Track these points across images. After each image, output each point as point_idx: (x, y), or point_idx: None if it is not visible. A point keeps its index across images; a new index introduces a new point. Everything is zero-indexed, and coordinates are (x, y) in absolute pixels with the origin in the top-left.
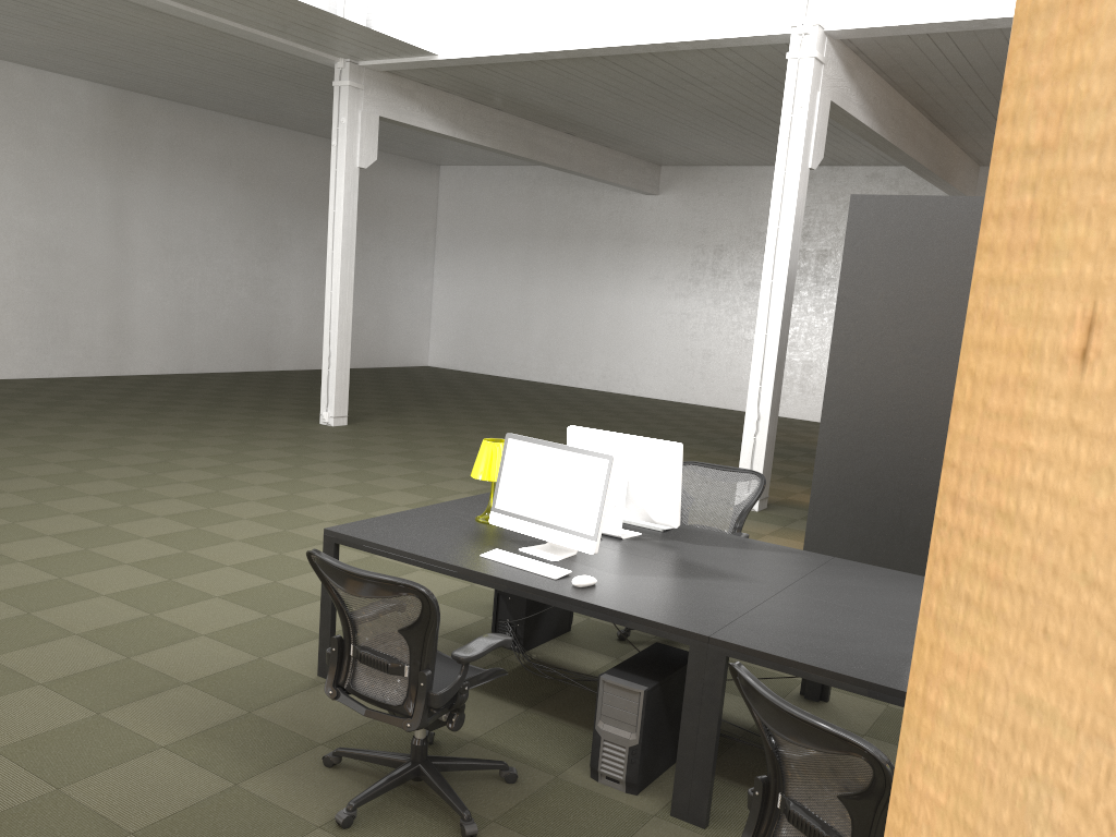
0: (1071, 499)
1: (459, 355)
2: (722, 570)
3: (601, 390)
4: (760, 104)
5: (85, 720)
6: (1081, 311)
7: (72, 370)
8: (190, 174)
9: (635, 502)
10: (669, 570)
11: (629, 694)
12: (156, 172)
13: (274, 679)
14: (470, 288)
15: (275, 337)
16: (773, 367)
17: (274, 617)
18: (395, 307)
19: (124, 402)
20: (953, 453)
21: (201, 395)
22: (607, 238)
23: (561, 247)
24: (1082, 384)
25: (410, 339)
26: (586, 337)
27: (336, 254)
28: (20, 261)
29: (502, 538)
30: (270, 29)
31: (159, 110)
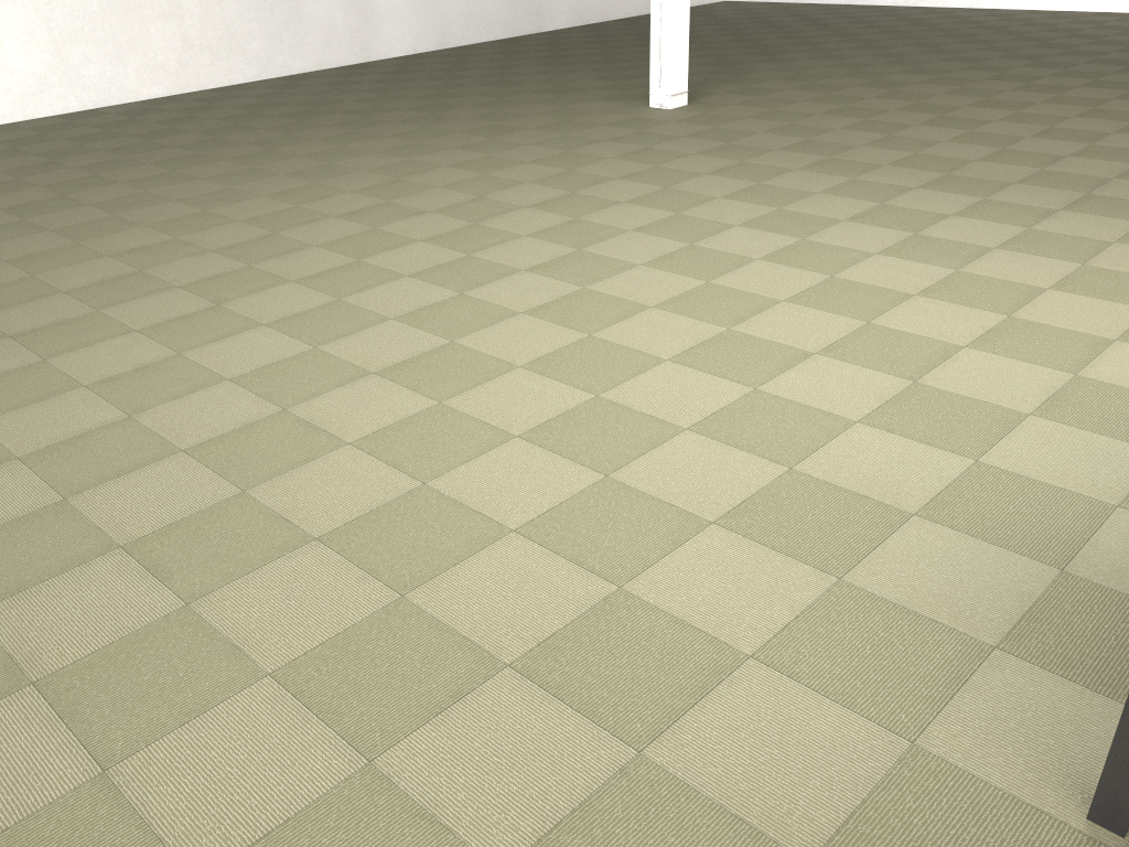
0: None
1: None
2: None
3: (982, 8)
4: None
5: None
6: None
7: (313, 61)
8: None
9: None
10: None
11: None
12: None
13: (995, 838)
14: None
15: None
16: None
17: (853, 584)
18: None
19: (388, 102)
20: None
21: (475, 79)
22: None
23: None
24: None
25: None
26: None
27: None
28: None
29: None
30: None
31: None
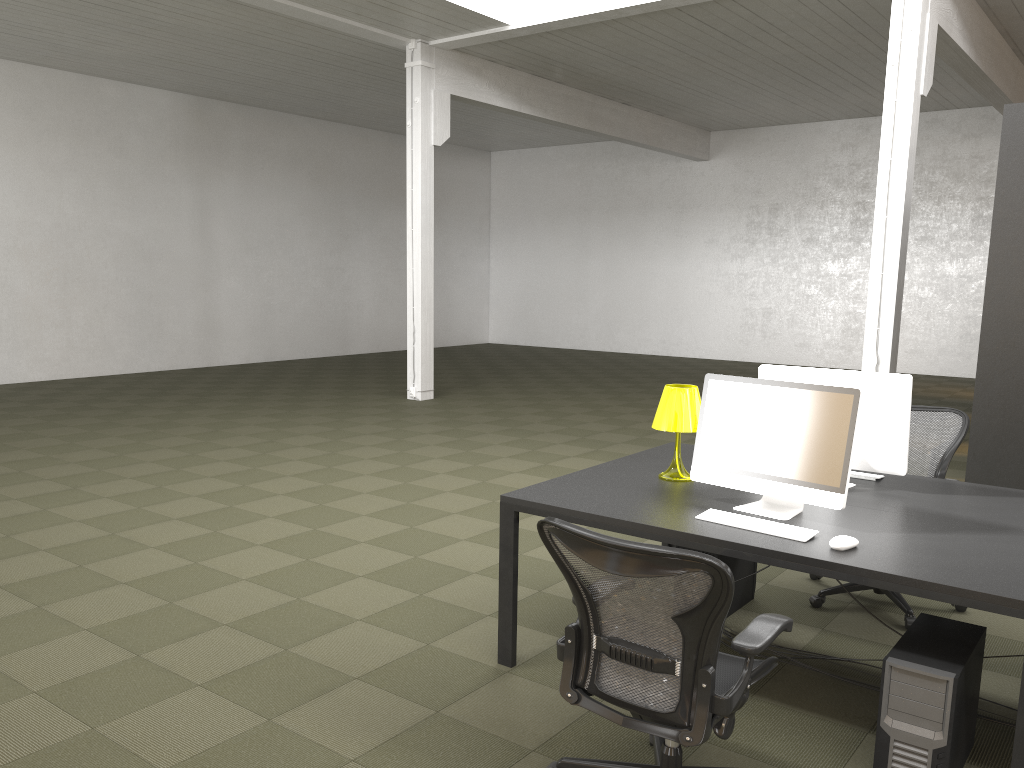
0: None
1: (518, 331)
2: (987, 522)
3: (660, 355)
4: (832, 48)
5: (257, 729)
6: None
7: (167, 363)
8: (264, 173)
9: None
10: (927, 525)
11: (930, 683)
12: (234, 173)
13: (451, 669)
14: (525, 265)
15: (348, 323)
16: (892, 308)
17: (427, 596)
18: (456, 289)
19: (220, 389)
20: None
21: (288, 379)
22: (659, 206)
23: (614, 220)
24: None
25: (471, 318)
26: (643, 304)
27: (415, 232)
28: (116, 263)
29: (705, 497)
30: (347, 13)
31: (234, 114)
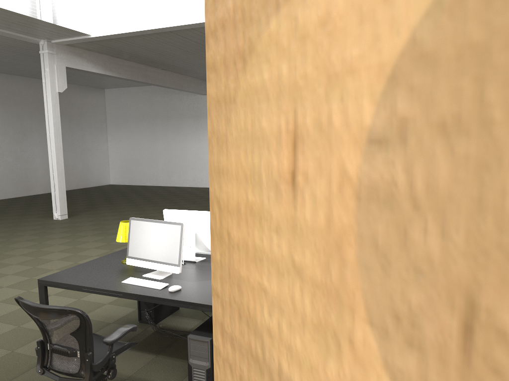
0: (305, 361)
1: (125, 177)
2: None
3: (194, 187)
4: None
5: None
6: (285, 124)
7: None
8: None
9: (201, 243)
10: None
11: (203, 343)
12: None
13: (19, 362)
14: (126, 145)
15: (29, 178)
16: None
17: (22, 326)
18: (90, 158)
19: None
20: (216, 283)
21: None
22: (188, 116)
23: (167, 122)
24: (297, 216)
25: (100, 172)
26: (184, 163)
27: (51, 135)
28: None
29: (134, 271)
30: (1, 27)
31: None
